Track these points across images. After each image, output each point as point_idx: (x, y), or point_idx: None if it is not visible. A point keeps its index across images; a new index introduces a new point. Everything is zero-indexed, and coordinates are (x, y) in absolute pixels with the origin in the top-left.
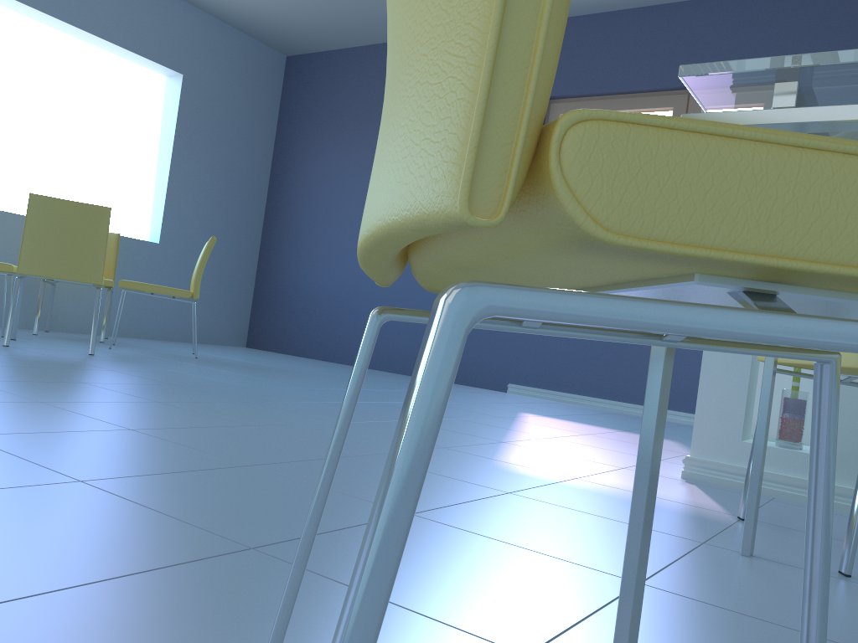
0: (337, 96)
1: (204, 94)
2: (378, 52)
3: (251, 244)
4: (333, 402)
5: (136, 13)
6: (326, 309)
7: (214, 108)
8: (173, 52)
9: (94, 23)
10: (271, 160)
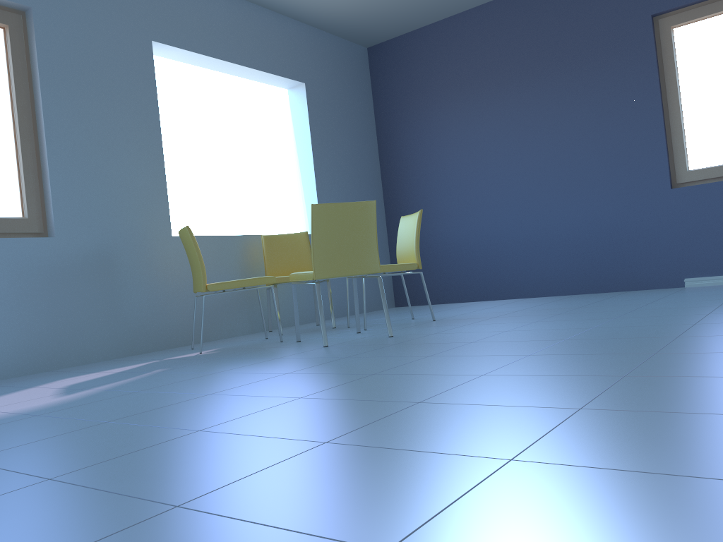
0: (429, 69)
1: (321, 96)
2: (461, 20)
3: (379, 217)
4: (696, 321)
5: (264, 38)
6: (469, 256)
7: (330, 106)
8: (294, 65)
9: (238, 55)
10: (376, 140)
